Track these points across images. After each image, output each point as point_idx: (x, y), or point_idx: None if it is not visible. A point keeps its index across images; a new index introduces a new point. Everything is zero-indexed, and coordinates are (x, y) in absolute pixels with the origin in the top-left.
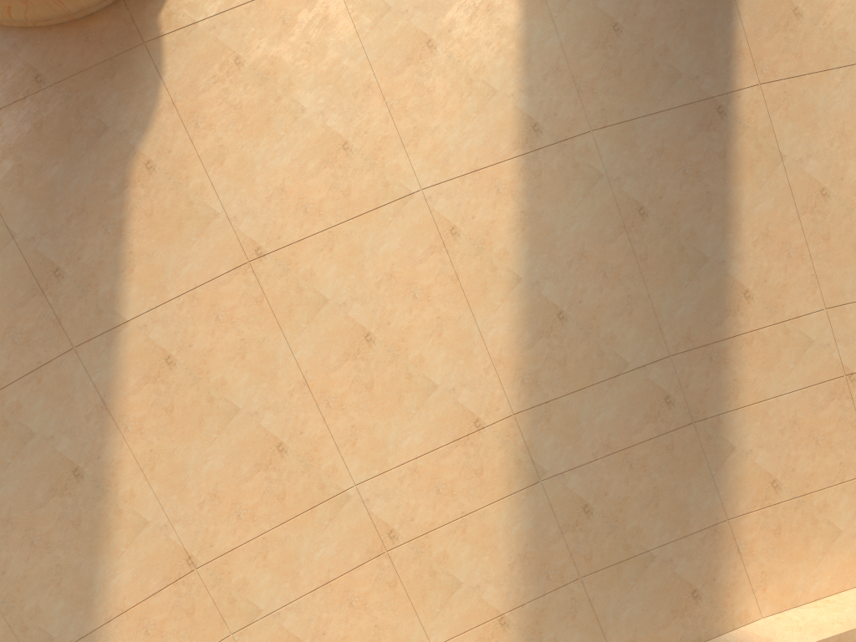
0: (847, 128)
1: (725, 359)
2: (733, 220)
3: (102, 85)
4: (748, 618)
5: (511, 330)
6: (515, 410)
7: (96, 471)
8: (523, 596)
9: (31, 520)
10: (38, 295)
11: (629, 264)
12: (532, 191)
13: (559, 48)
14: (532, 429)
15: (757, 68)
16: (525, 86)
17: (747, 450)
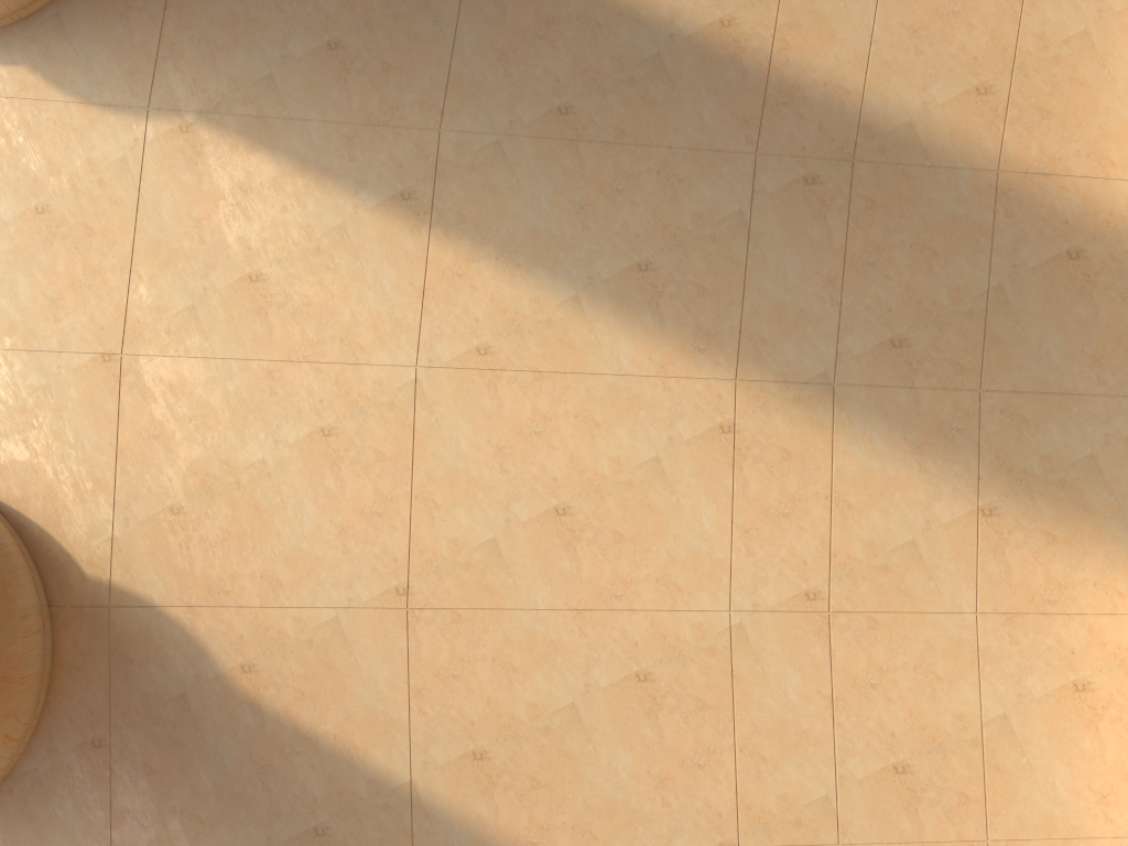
0: None
1: (792, 85)
2: (626, 0)
3: (135, 676)
4: None
5: (632, 336)
6: (732, 375)
7: None
8: (968, 471)
9: None
10: None
11: (620, 155)
12: (478, 235)
13: (327, 125)
14: (764, 365)
15: None
16: (352, 187)
17: (922, 107)
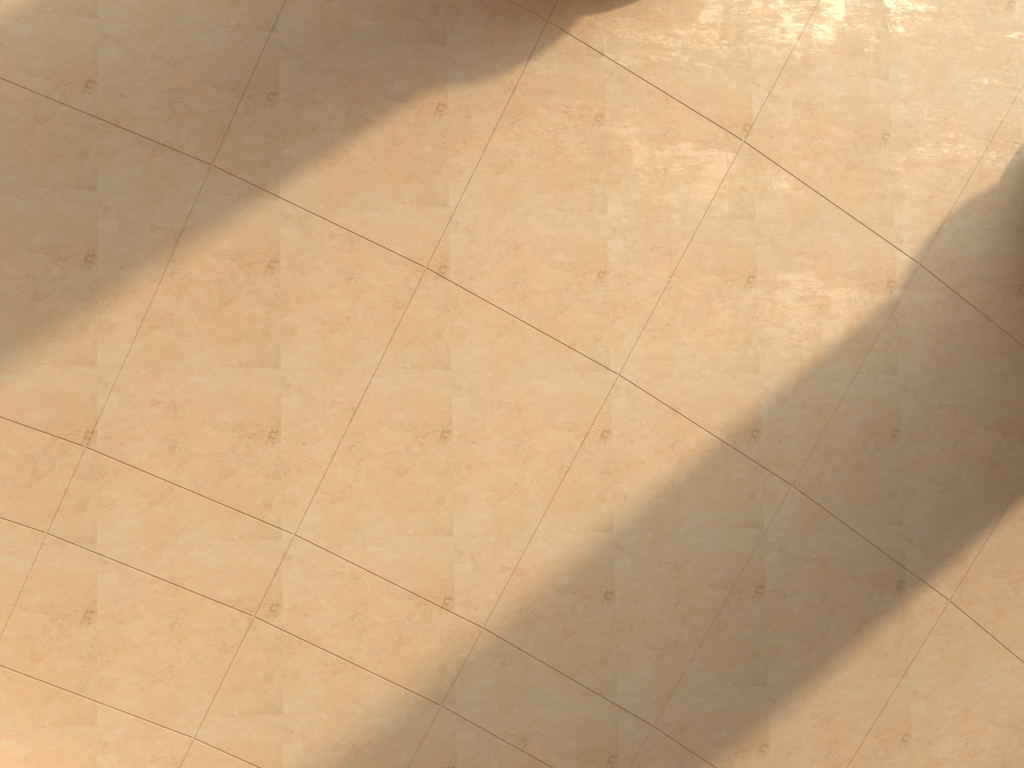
0: (974, 709)
1: None
2: (817, 678)
3: (479, 10)
4: None
5: (558, 560)
6: (487, 626)
7: (107, 276)
8: None
9: (5, 250)
10: (236, 94)
11: (704, 618)
12: (697, 476)
13: (838, 398)
14: (483, 656)
15: (961, 586)
16: (782, 394)
17: None
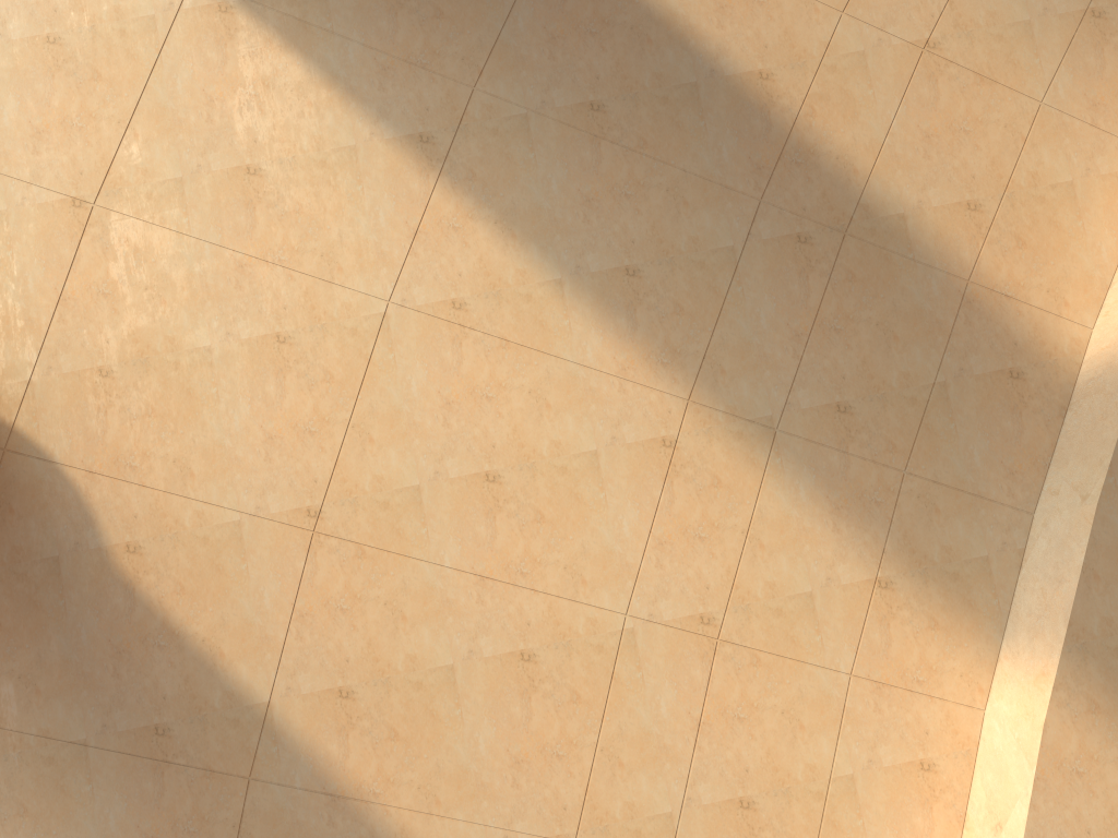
0: None
1: (808, 150)
2: (680, 26)
3: (11, 527)
4: (1081, 342)
5: (603, 332)
6: (686, 395)
7: None
8: (875, 542)
9: None
10: (166, 768)
11: (636, 163)
12: (484, 196)
13: (366, 50)
14: (718, 394)
15: None
16: (374, 114)
17: (917, 205)
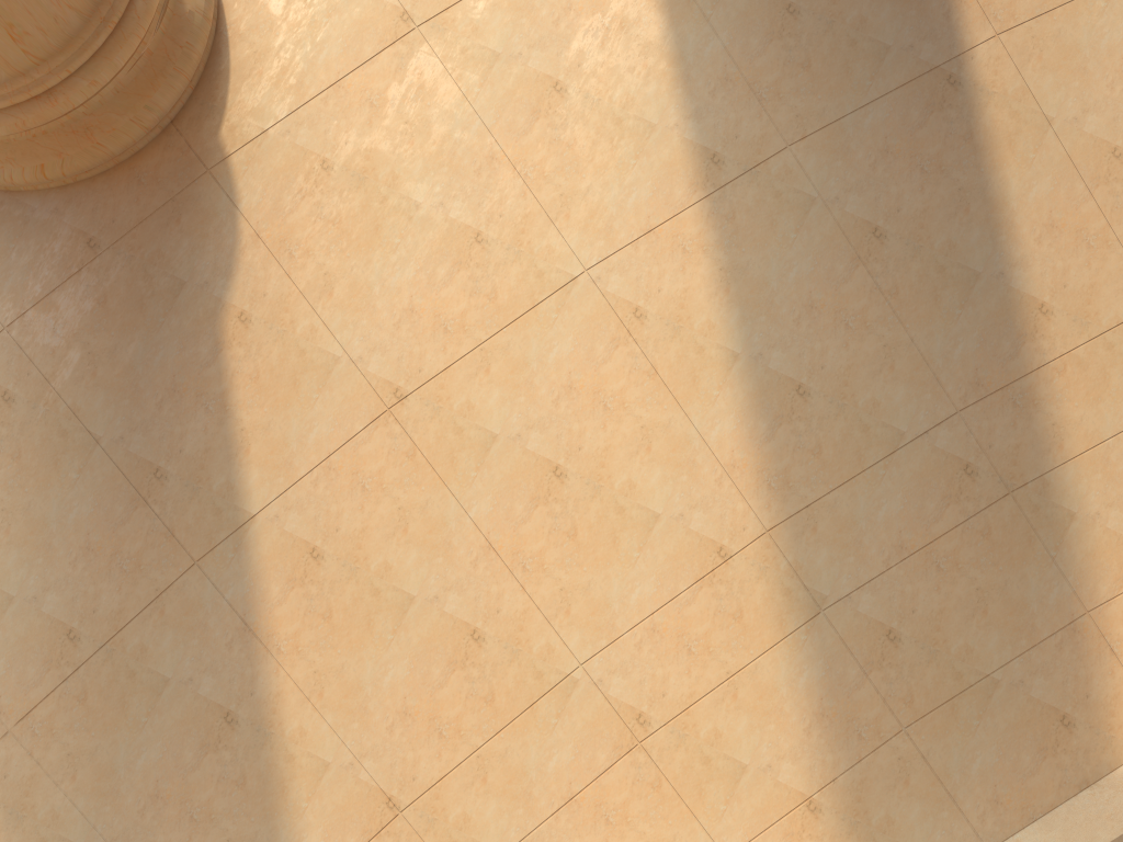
0: None
1: (1033, 399)
2: (1002, 217)
3: (168, 233)
4: None
5: (739, 423)
6: (768, 526)
7: (252, 711)
8: (832, 768)
9: (185, 789)
10: (141, 506)
11: (876, 305)
12: (728, 240)
13: (723, 53)
14: (795, 545)
15: (989, 15)
16: (690, 110)
17: (1093, 514)
